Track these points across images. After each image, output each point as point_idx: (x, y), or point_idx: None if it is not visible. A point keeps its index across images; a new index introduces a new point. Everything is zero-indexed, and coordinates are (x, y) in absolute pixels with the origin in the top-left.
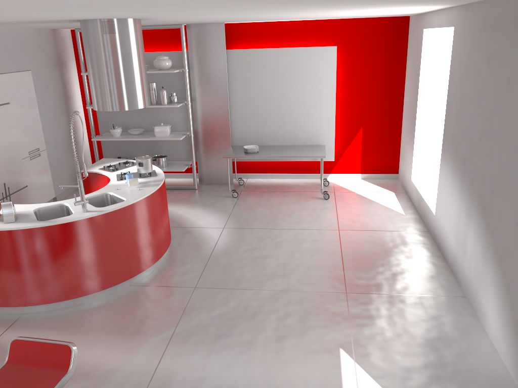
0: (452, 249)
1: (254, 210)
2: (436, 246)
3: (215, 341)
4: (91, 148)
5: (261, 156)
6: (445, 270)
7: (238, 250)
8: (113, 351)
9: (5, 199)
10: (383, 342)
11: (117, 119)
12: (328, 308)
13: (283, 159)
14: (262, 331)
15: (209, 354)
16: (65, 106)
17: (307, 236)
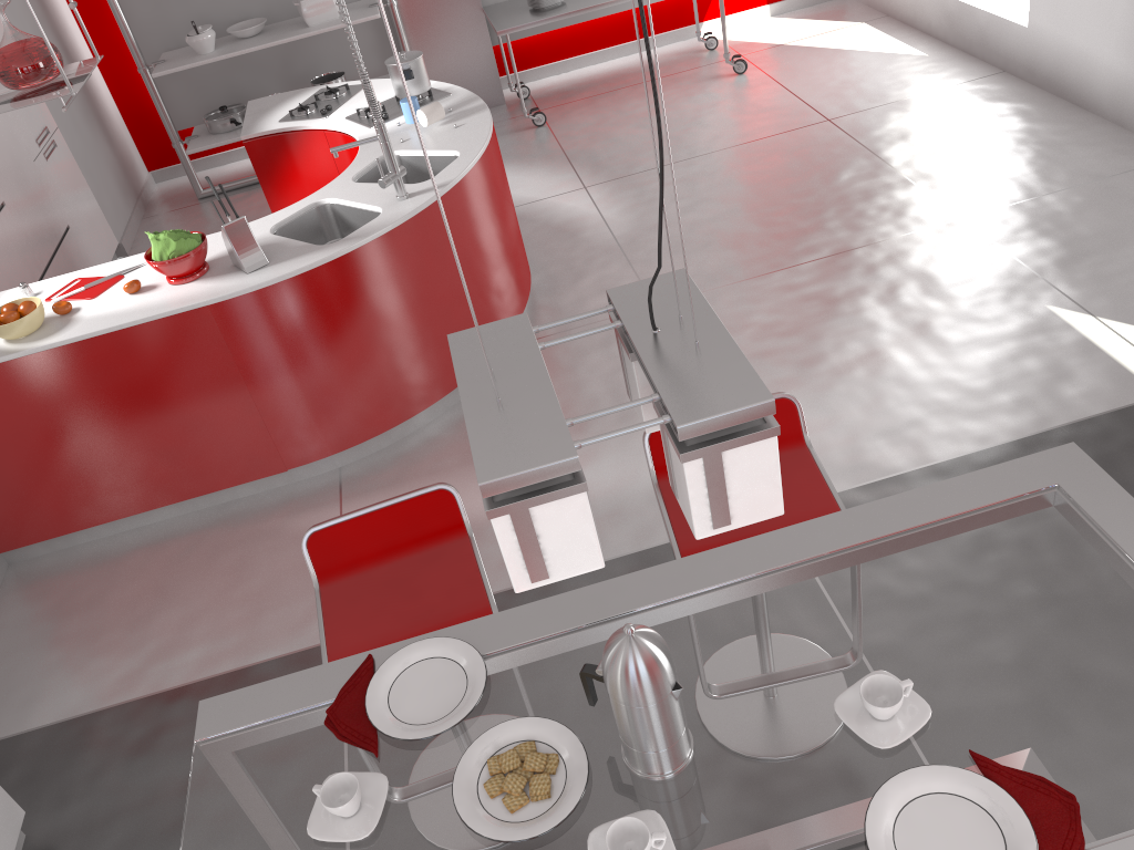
0: (1116, 77)
1: (613, 138)
2: (1044, 92)
3: (804, 375)
4: (124, 108)
5: (585, 8)
6: (1101, 125)
7: (664, 216)
8: (621, 459)
9: (227, 216)
10: (1112, 271)
11: (180, 11)
12: (956, 253)
13: (605, 13)
14: (875, 329)
15: (816, 398)
16: (39, 5)
17: (778, 150)
